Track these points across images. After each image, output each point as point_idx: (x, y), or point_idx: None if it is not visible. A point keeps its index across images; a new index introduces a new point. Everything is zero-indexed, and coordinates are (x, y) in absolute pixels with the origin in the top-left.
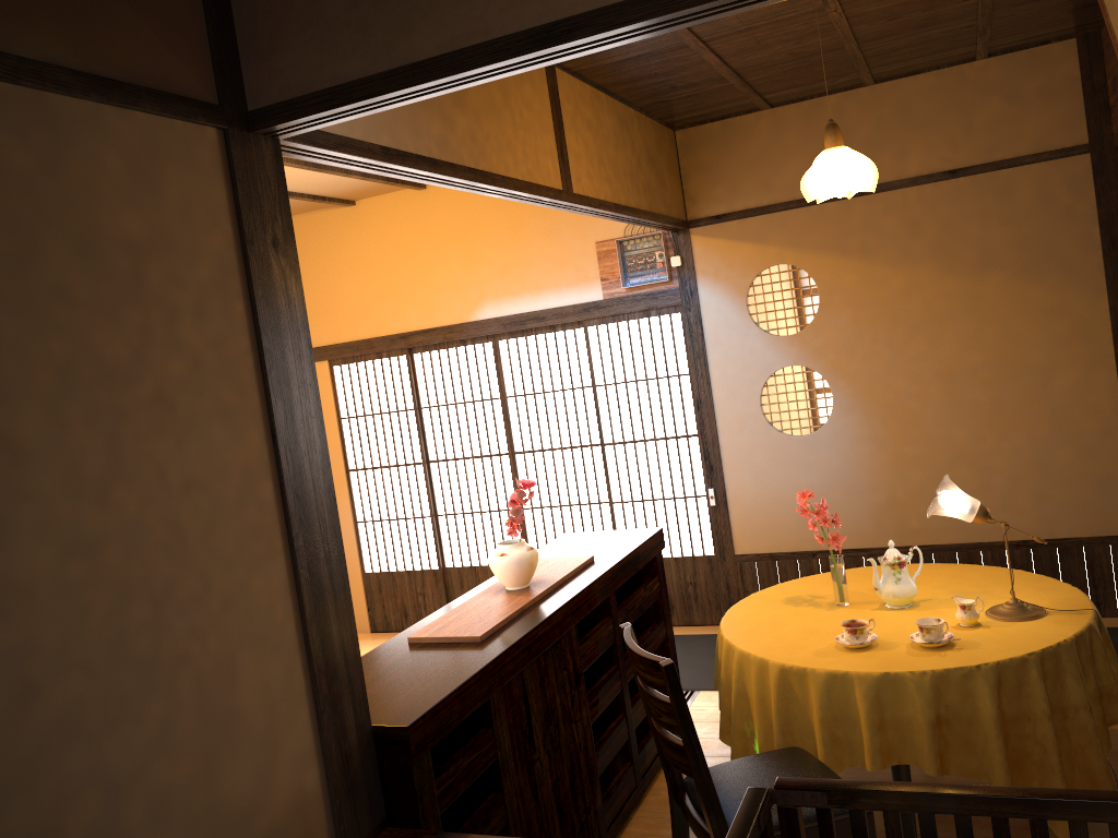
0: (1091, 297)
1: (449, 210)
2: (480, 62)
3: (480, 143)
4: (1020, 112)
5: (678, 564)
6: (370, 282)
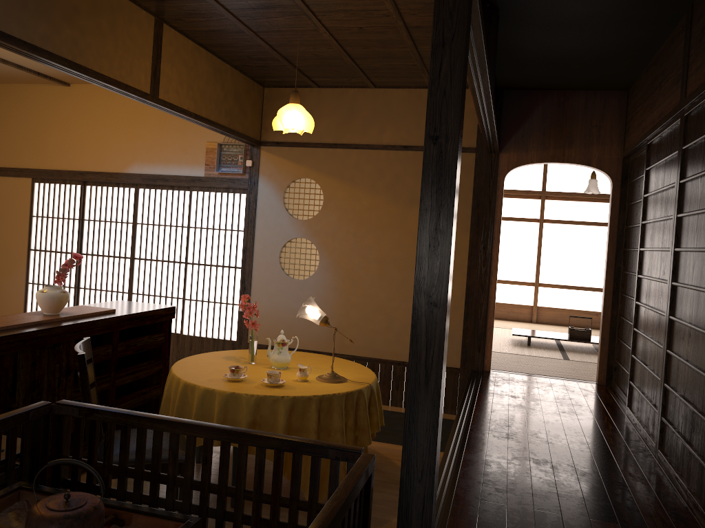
0: (461, 232)
1: (126, 102)
2: None
3: (81, 48)
4: None
5: (215, 343)
6: (69, 135)
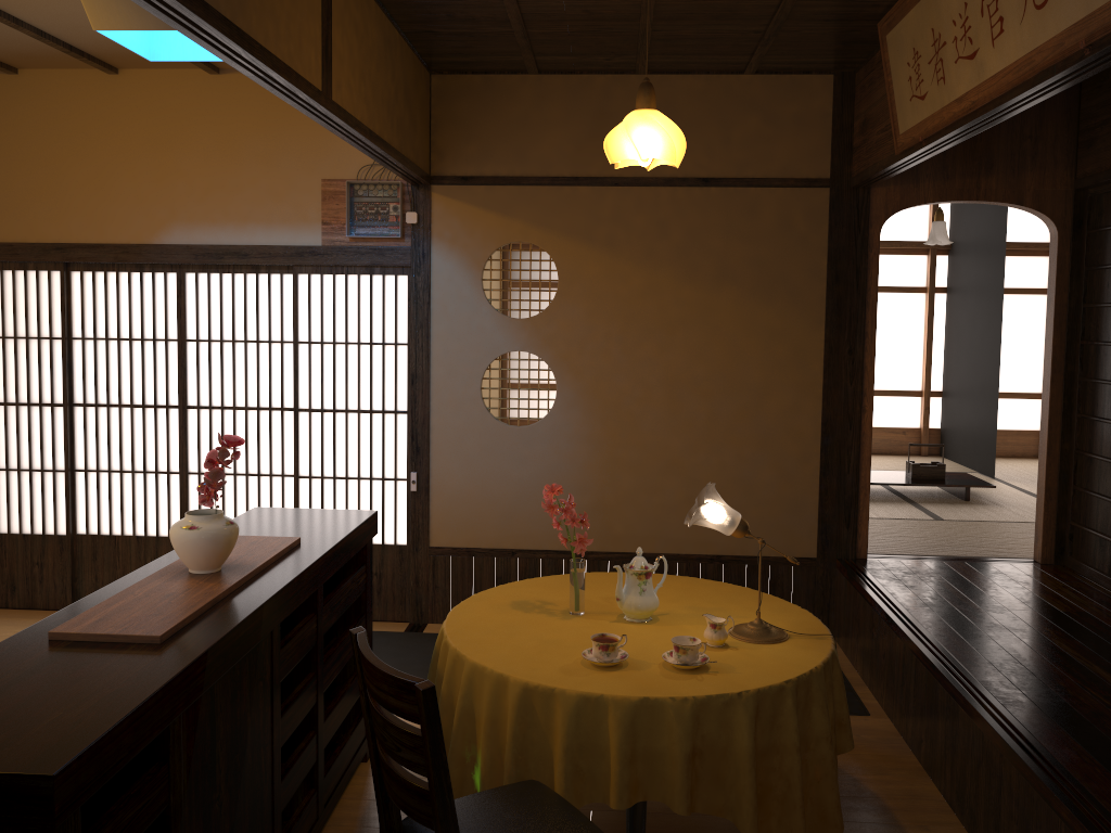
0: (810, 326)
1: (145, 106)
2: None
3: None
4: (775, 135)
5: None
6: (25, 173)
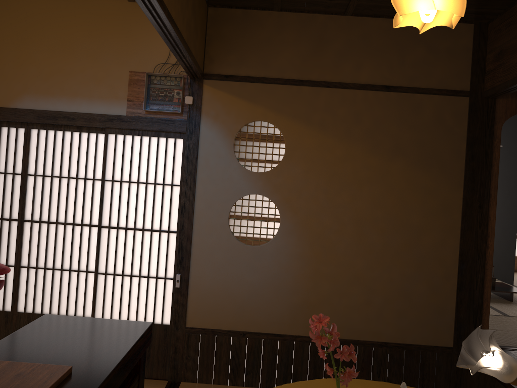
0: (454, 188)
1: (12, 15)
2: None
3: None
4: (434, 60)
5: None
6: None
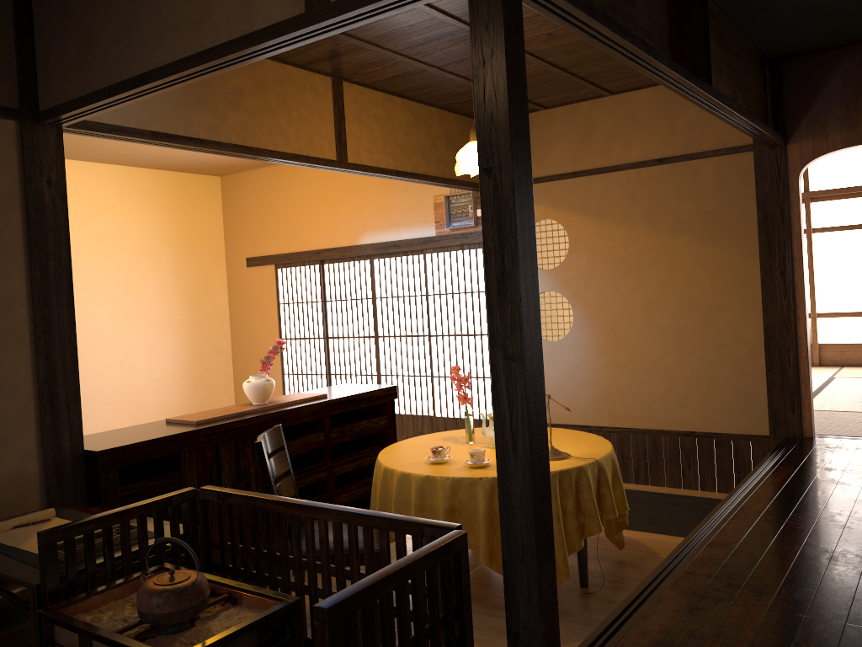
0: (748, 257)
1: None
2: (118, 92)
3: (251, 130)
4: (707, 119)
5: None
6: (301, 214)
